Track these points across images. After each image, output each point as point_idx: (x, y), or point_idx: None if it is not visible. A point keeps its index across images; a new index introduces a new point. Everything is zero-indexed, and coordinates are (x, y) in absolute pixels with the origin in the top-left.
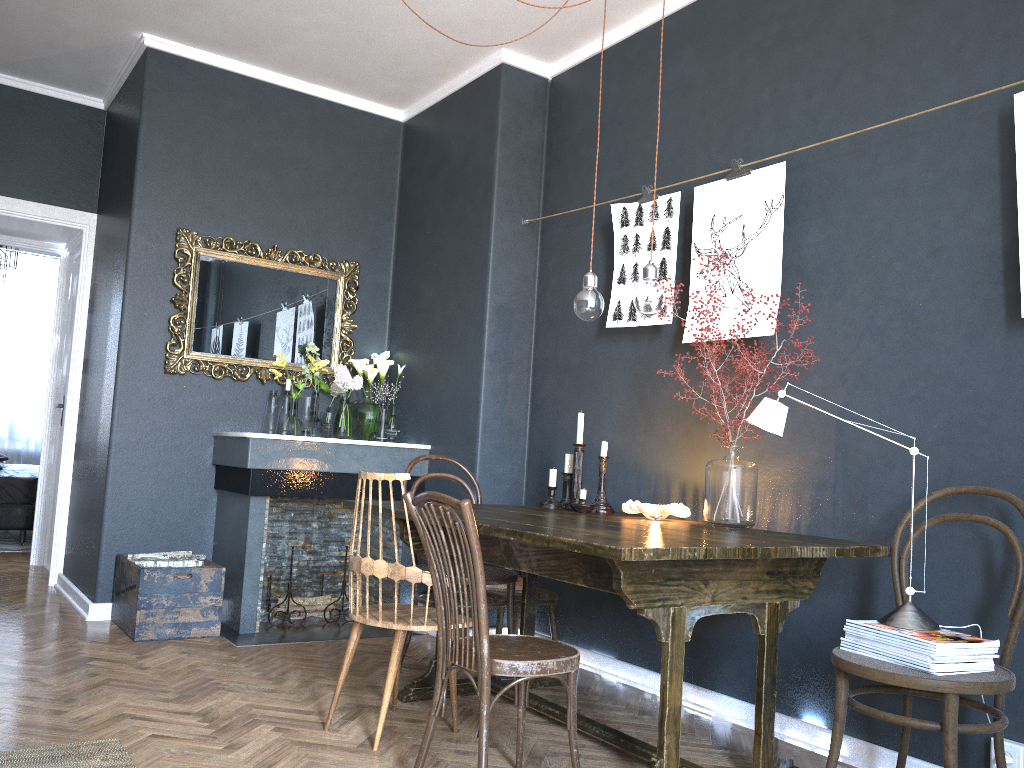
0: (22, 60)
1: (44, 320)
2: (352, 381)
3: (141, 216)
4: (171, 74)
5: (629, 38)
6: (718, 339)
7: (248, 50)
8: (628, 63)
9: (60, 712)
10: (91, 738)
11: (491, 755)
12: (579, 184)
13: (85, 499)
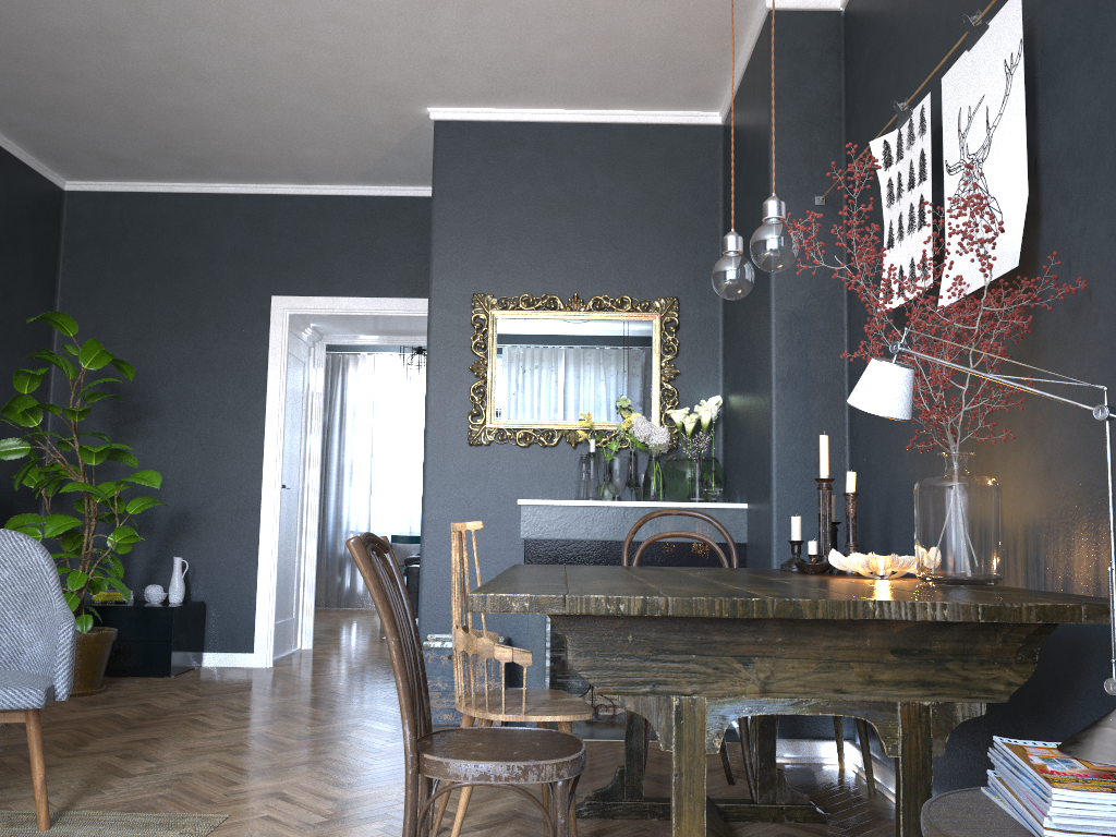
0: (368, 168)
1: None
2: (656, 434)
3: (438, 289)
4: (458, 141)
5: None
6: (964, 293)
7: (521, 93)
8: None
9: (232, 784)
10: (211, 811)
11: None
12: (870, 131)
13: None
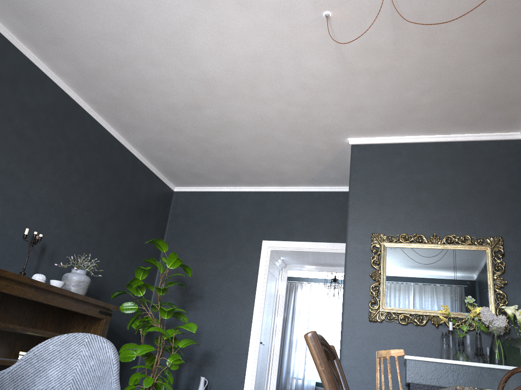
0: (314, 176)
1: None
2: (497, 320)
3: (351, 230)
4: (364, 154)
5: None
6: None
7: (400, 126)
8: None
9: None
10: None
11: None
12: None
13: None
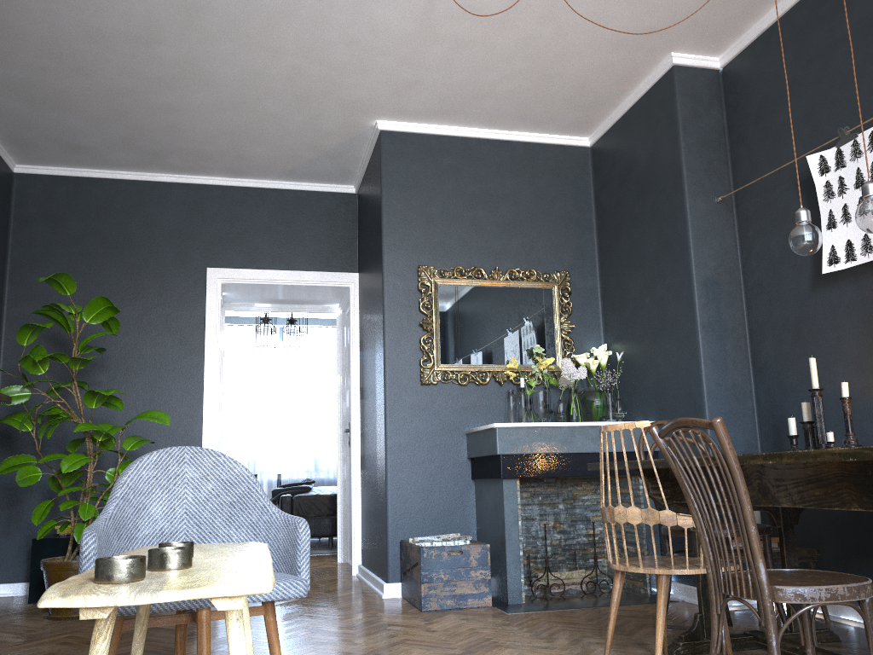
0: (296, 166)
1: (330, 375)
2: (577, 372)
3: (390, 261)
4: (400, 147)
5: (796, 5)
6: None
7: (455, 114)
8: (799, 27)
9: None
10: None
11: None
12: (767, 152)
13: (372, 498)
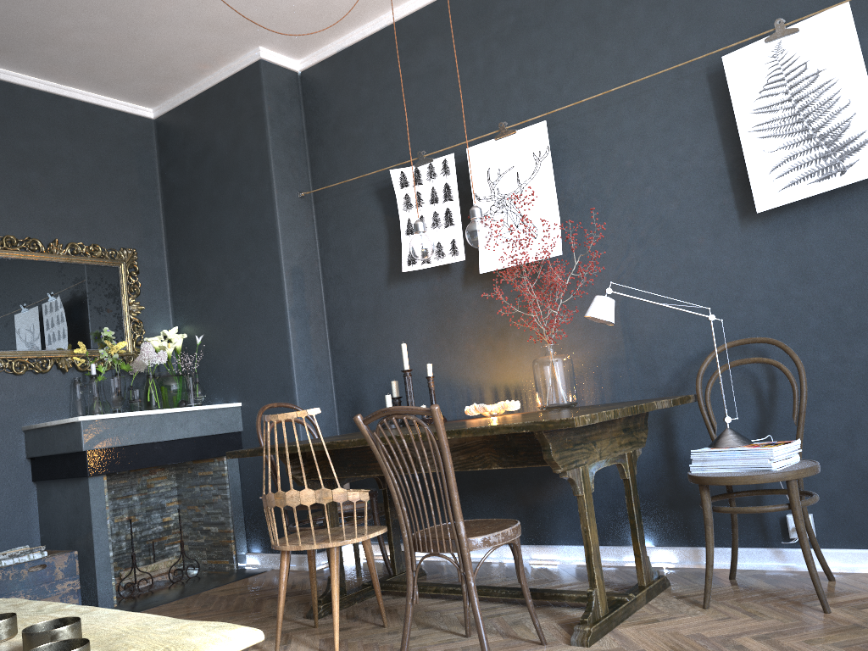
0: None
1: None
2: (157, 356)
3: None
4: None
5: (375, 34)
6: (513, 265)
7: (4, 54)
8: (377, 54)
9: None
10: None
11: (434, 633)
12: (346, 158)
13: None
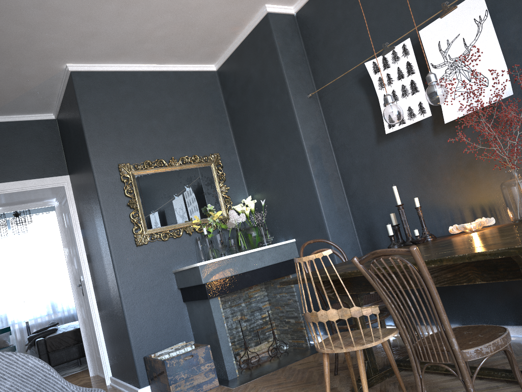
0: (5, 104)
1: (52, 246)
2: (239, 217)
3: (96, 164)
4: (88, 82)
5: None
6: (471, 111)
7: (125, 55)
8: None
9: None
10: None
11: None
12: (334, 63)
13: (113, 331)
